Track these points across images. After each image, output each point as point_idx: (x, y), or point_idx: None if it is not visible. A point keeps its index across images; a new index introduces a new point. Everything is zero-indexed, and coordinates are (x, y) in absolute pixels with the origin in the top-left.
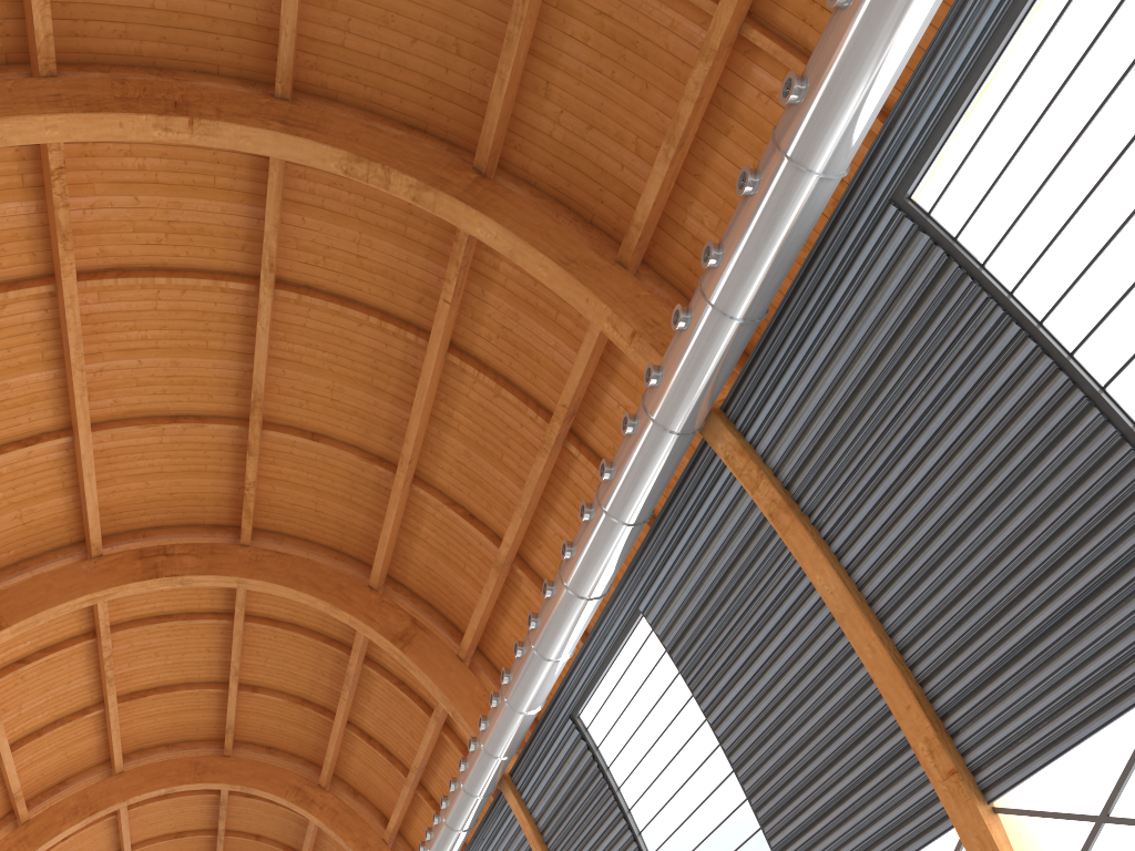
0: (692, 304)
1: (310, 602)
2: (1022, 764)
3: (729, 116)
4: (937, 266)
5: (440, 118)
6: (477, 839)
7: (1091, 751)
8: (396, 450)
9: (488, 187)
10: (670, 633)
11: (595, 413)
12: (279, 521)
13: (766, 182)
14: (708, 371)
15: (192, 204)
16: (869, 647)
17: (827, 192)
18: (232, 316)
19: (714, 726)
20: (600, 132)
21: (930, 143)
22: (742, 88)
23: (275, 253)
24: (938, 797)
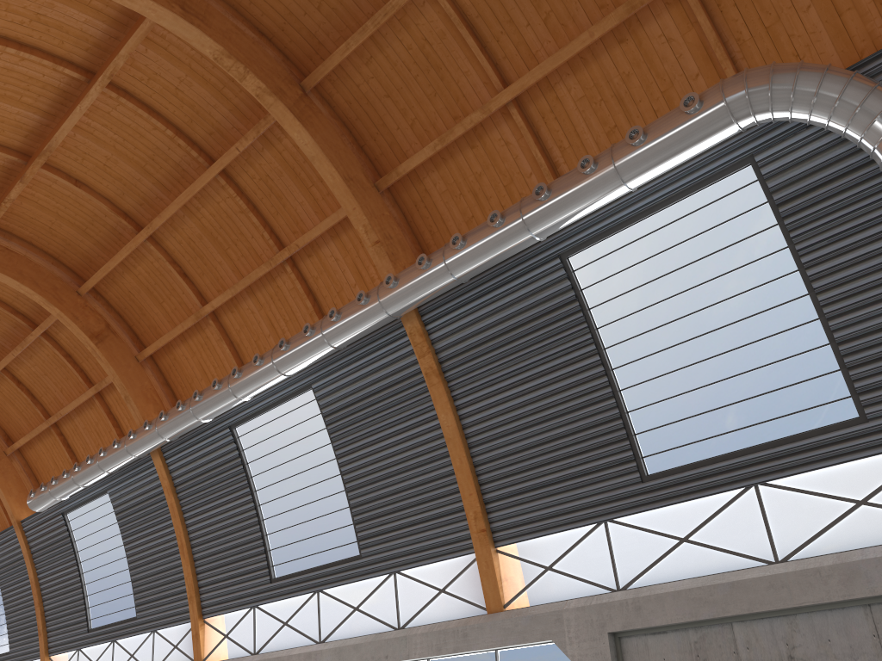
0: (434, 259)
1: (28, 293)
2: (519, 535)
3: (478, 140)
4: (568, 299)
5: (285, 37)
6: (111, 476)
7: (553, 539)
8: (141, 213)
9: (308, 105)
10: (329, 406)
11: (312, 253)
12: (14, 225)
13: (507, 227)
14: (427, 295)
15: (63, 9)
16: (459, 460)
17: (533, 243)
18: (52, 87)
19: (341, 465)
20: (392, 102)
21: (590, 241)
22: (492, 130)
23: (119, 69)
24: (469, 537)
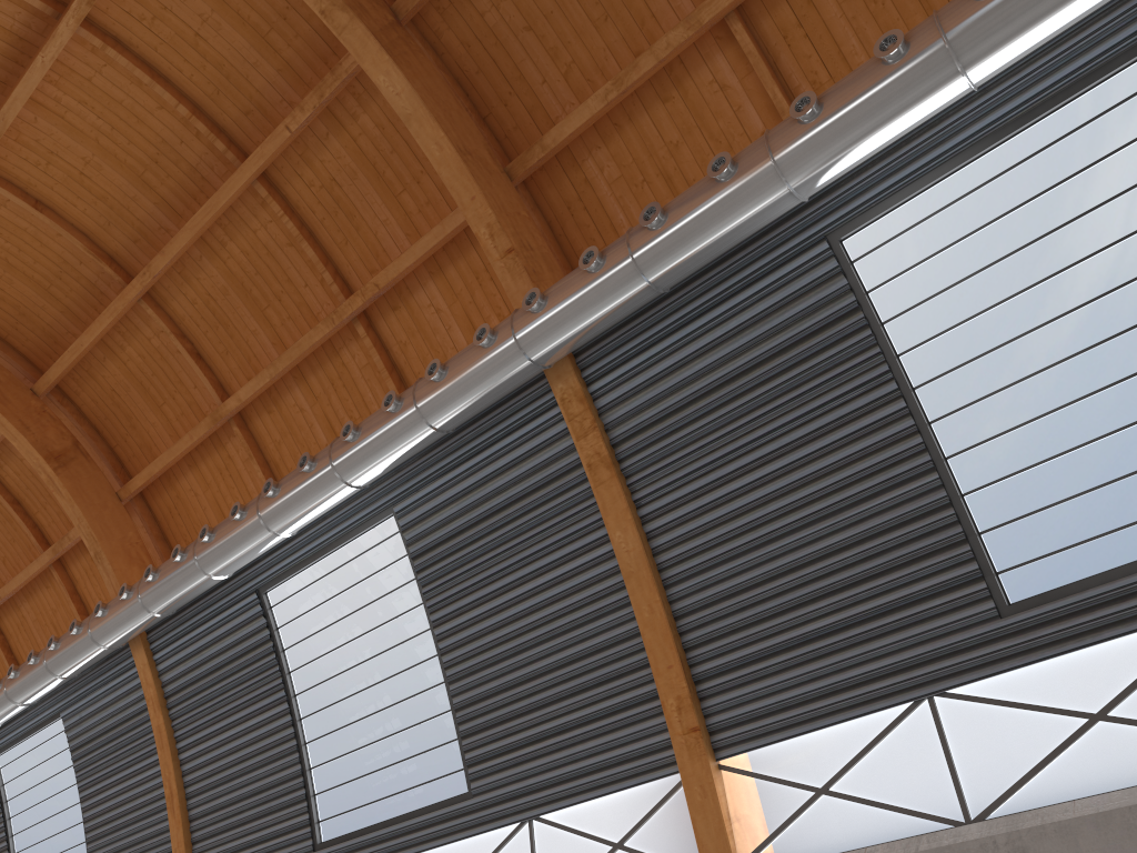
0: (610, 252)
1: None
2: (761, 734)
3: (674, 87)
4: (845, 309)
5: None
6: (68, 688)
7: (828, 737)
8: (136, 256)
9: (402, 37)
10: (421, 540)
11: (400, 304)
12: None
13: (744, 177)
14: (597, 319)
15: None
16: (649, 607)
17: (787, 208)
18: (1, 30)
19: (439, 638)
20: (536, 38)
21: (882, 205)
22: (699, 67)
23: None
24: (667, 746)
